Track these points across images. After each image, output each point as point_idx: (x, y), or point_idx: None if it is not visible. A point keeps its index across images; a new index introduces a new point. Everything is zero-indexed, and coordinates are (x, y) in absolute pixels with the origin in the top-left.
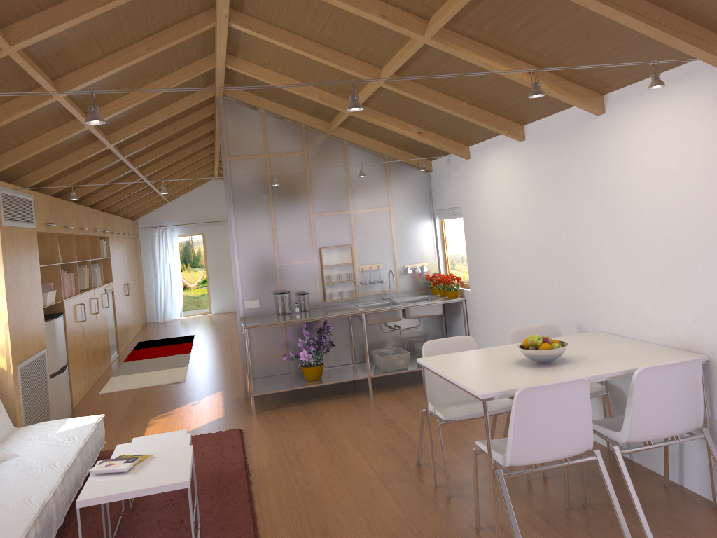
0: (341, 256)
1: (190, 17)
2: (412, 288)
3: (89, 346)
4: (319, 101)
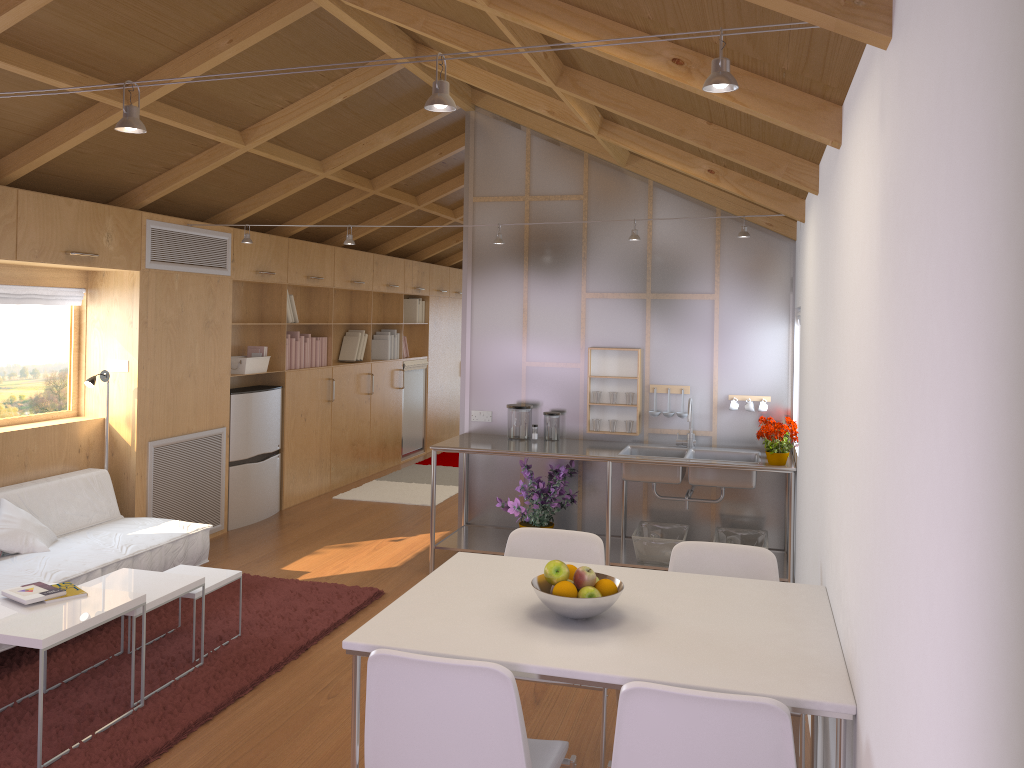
0: (622, 364)
1: None
2: (738, 436)
3: (344, 435)
4: (548, 115)
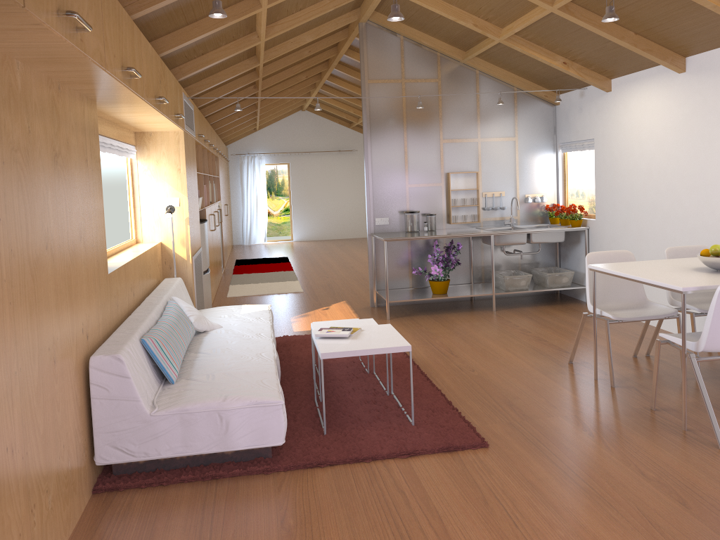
0: (466, 181)
1: None
2: (531, 217)
3: (215, 254)
4: (472, 27)
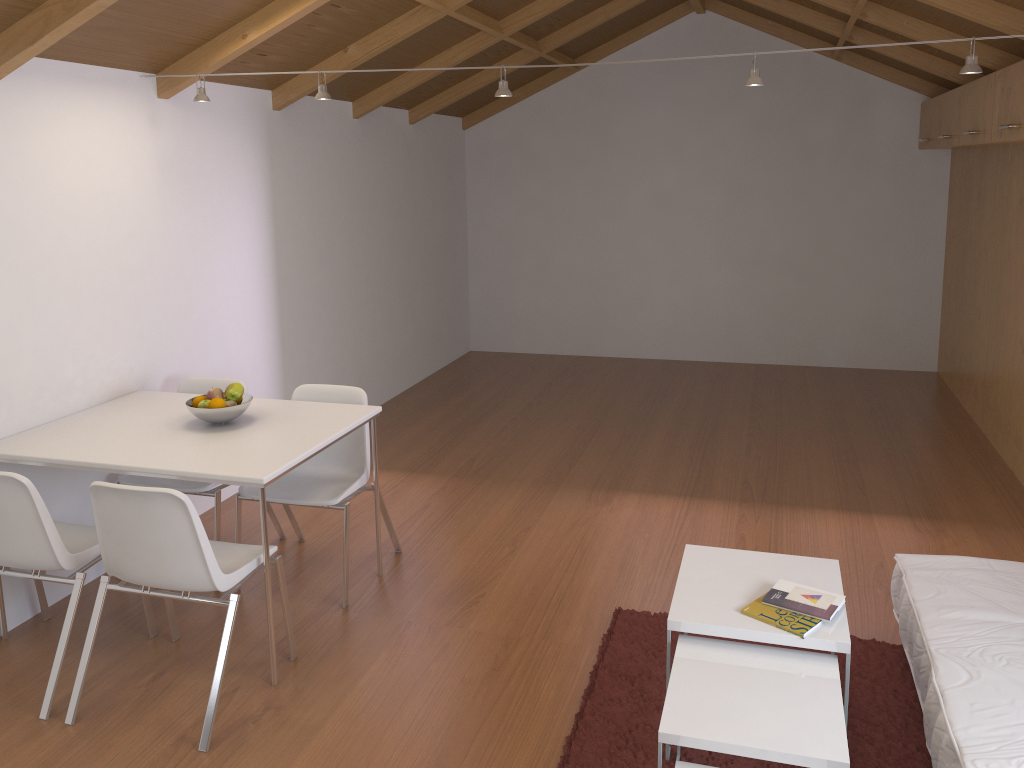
0: None
1: None
2: None
3: None
4: None
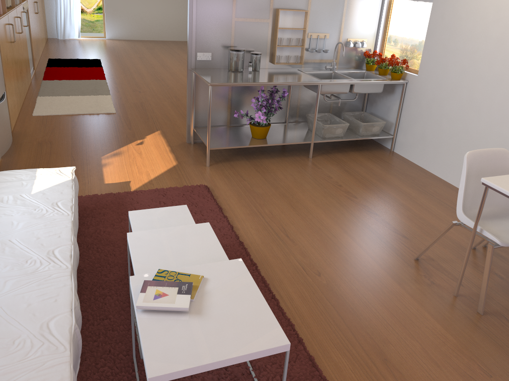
0: (294, 20)
1: None
2: (349, 62)
3: (17, 67)
4: None
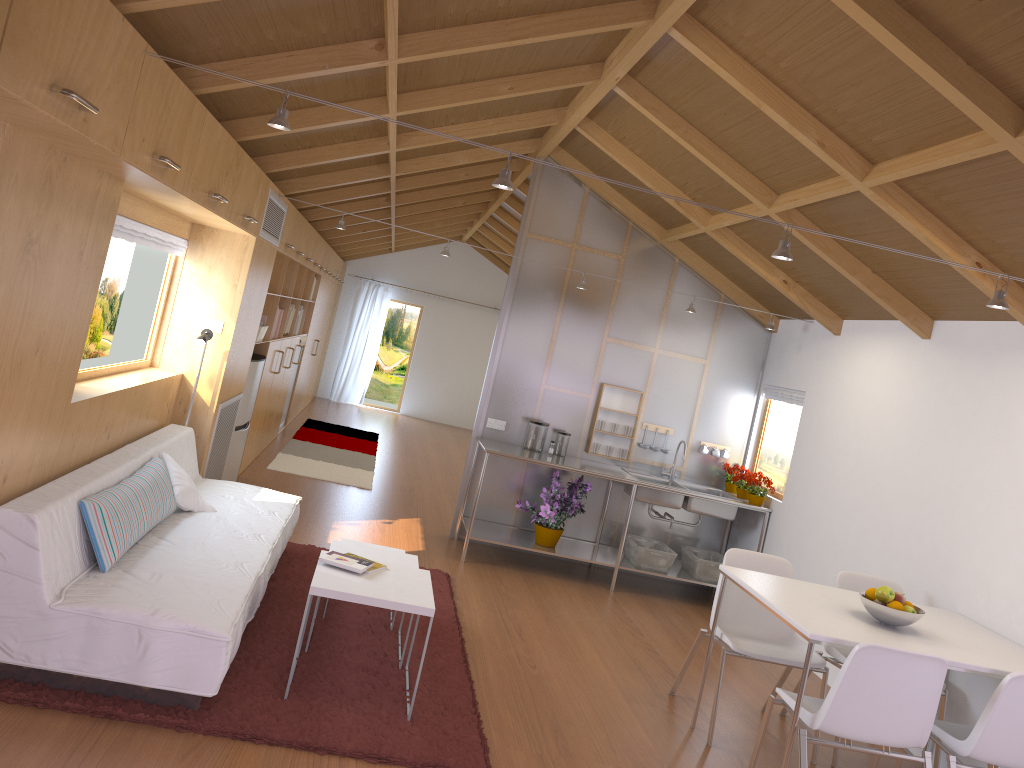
0: (625, 401)
1: (572, 66)
2: (701, 474)
3: (270, 405)
4: (673, 203)
